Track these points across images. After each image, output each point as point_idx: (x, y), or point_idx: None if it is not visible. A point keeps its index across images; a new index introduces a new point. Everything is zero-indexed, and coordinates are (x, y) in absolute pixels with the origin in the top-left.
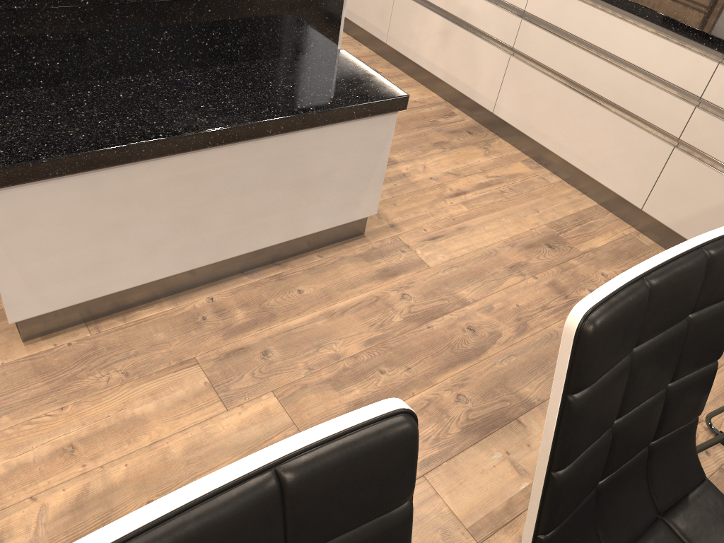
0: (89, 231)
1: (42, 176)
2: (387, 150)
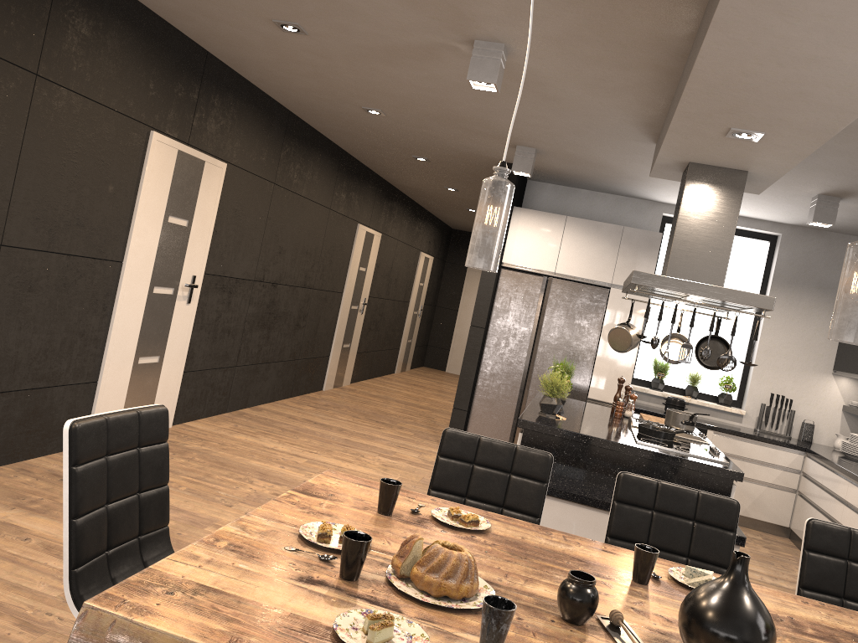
0: None
1: None
2: None
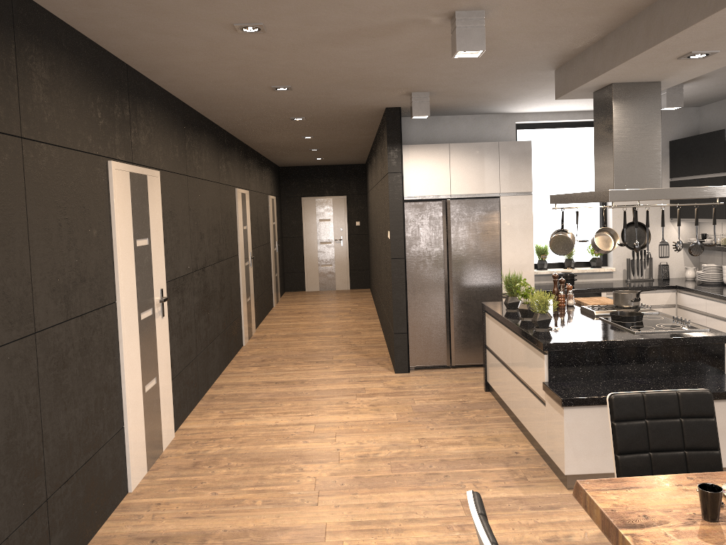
0: (601, 435)
1: (588, 404)
2: None
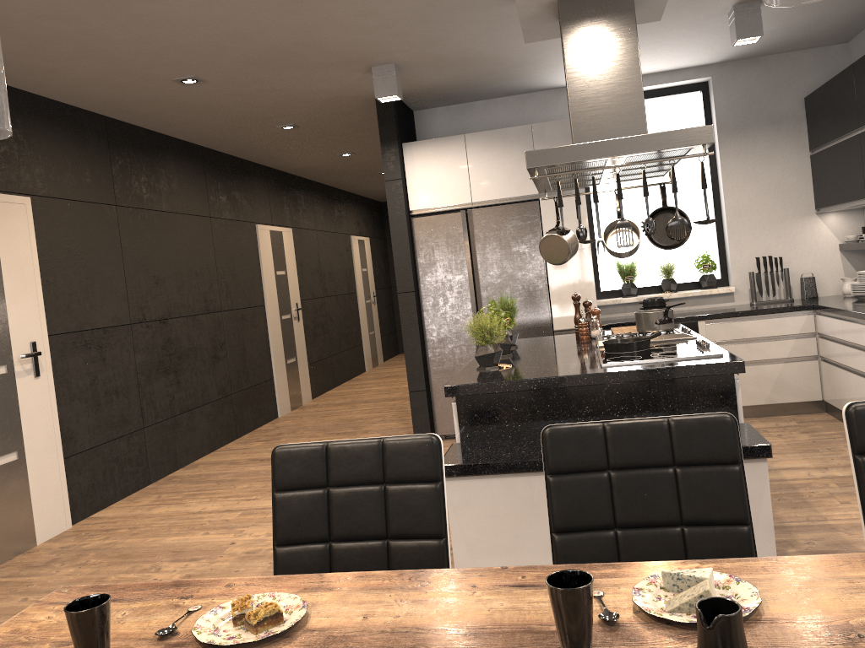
0: (506, 520)
1: (478, 472)
2: (767, 498)
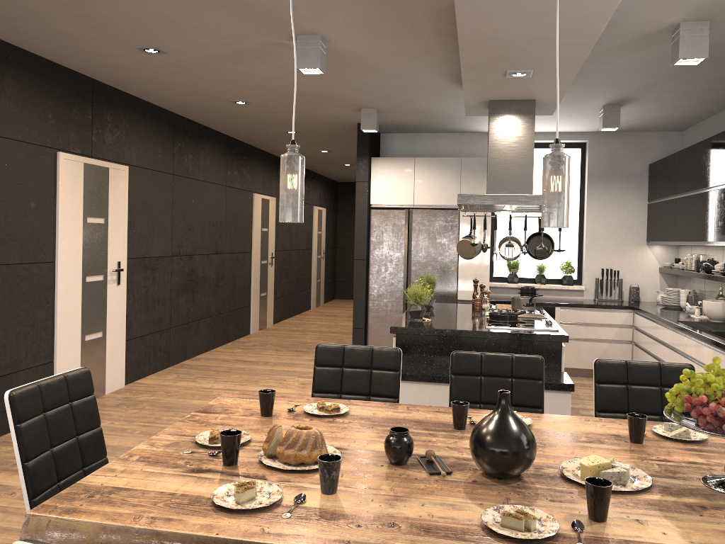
0: None
1: (405, 379)
2: (568, 415)
